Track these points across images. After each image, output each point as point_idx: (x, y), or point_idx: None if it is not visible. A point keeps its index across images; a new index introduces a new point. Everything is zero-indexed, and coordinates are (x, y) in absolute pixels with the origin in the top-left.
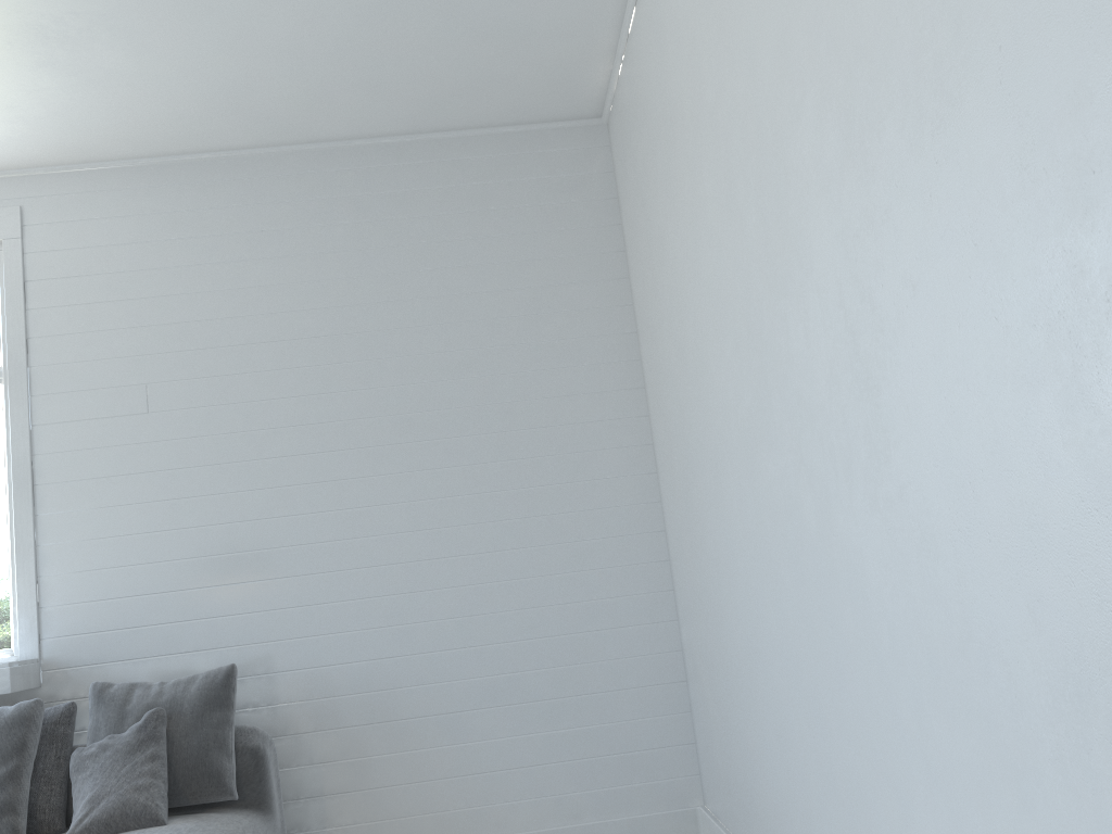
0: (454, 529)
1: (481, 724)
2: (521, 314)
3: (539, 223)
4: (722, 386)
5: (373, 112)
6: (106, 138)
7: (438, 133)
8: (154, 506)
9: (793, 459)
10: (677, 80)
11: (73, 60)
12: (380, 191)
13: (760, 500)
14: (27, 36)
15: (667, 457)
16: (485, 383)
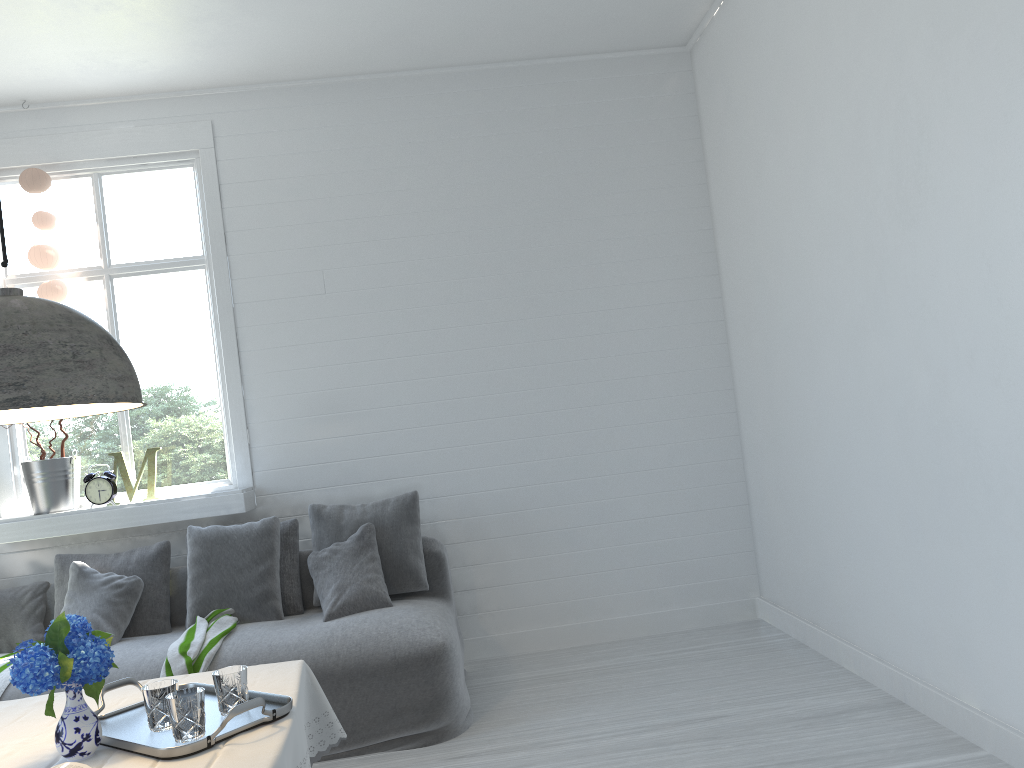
0: (569, 387)
1: (592, 537)
2: (620, 213)
3: (634, 137)
4: (828, 285)
5: (506, 44)
6: (288, 65)
7: (551, 58)
8: (334, 369)
9: (909, 346)
10: (798, 41)
11: (290, 8)
12: (504, 109)
13: (865, 372)
14: None
15: (744, 332)
16: (592, 271)
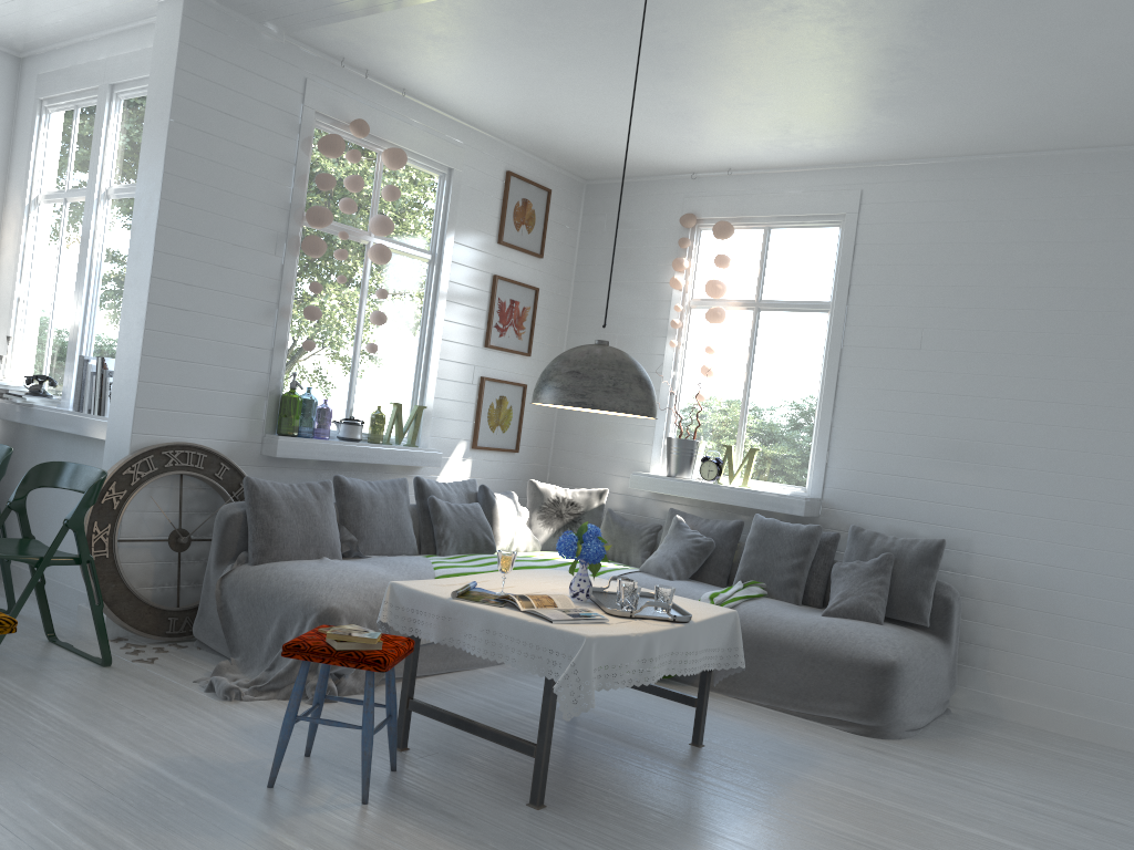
0: None
1: (1127, 640)
2: None
3: None
4: None
5: None
6: (929, 147)
7: None
8: (911, 416)
9: None
10: None
11: (917, 111)
12: None
13: None
14: (891, 102)
15: None
16: None
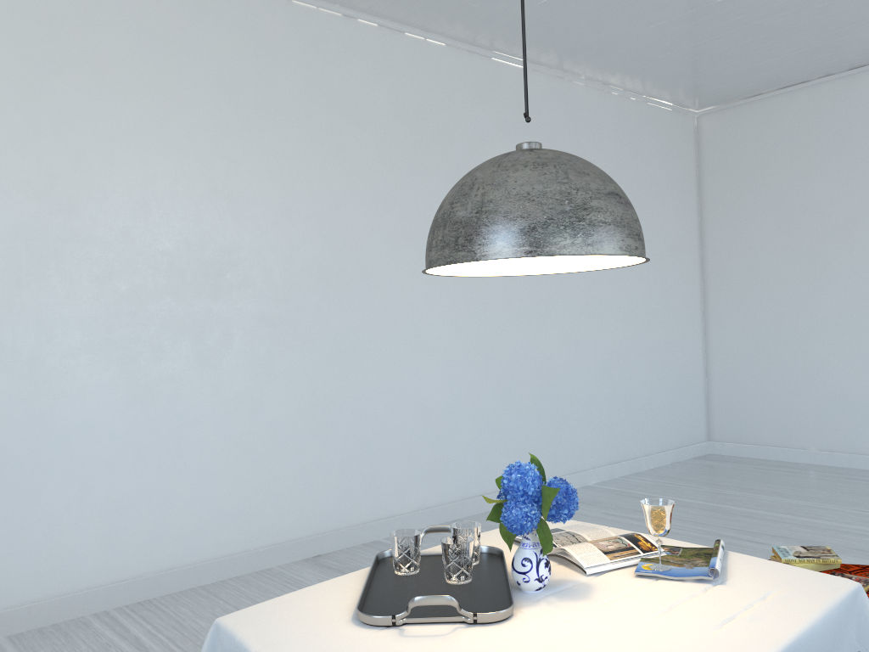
0: None
1: None
2: None
3: None
4: None
5: None
6: None
7: None
8: None
9: None
10: None
11: None
12: None
13: None
14: None
15: None
16: None
